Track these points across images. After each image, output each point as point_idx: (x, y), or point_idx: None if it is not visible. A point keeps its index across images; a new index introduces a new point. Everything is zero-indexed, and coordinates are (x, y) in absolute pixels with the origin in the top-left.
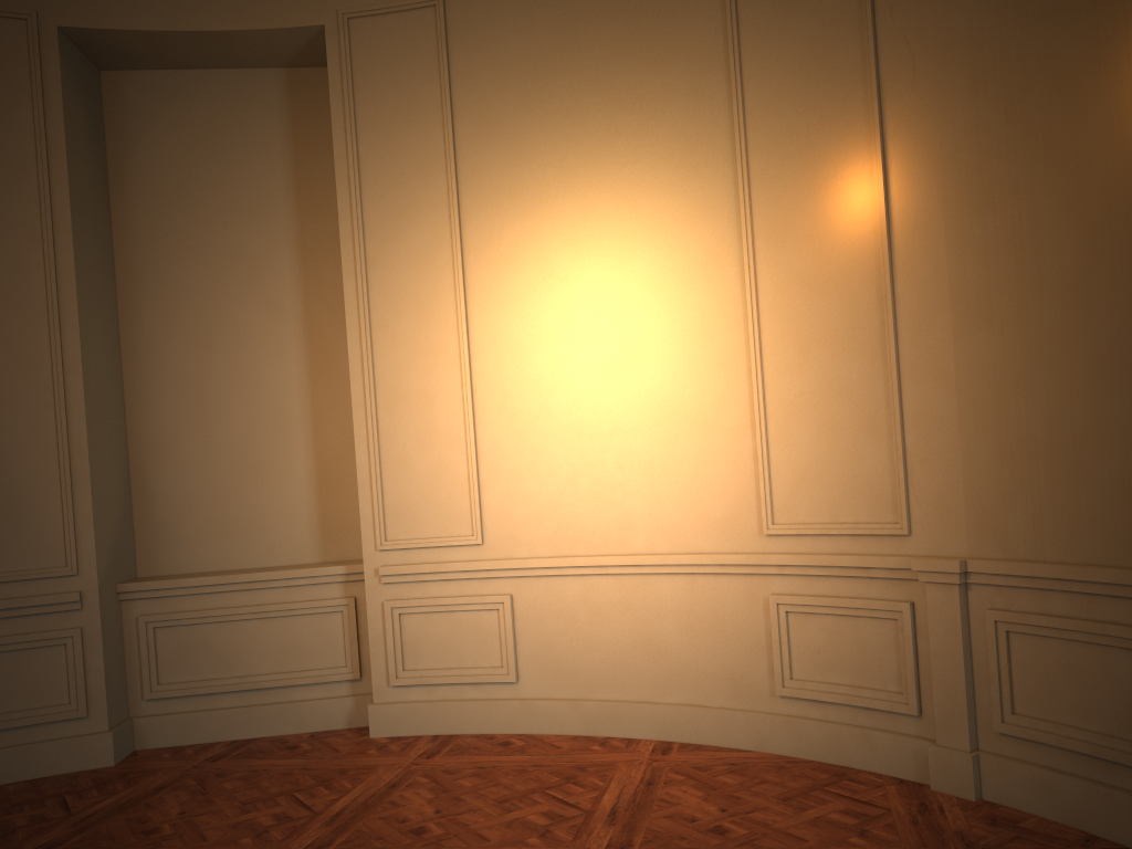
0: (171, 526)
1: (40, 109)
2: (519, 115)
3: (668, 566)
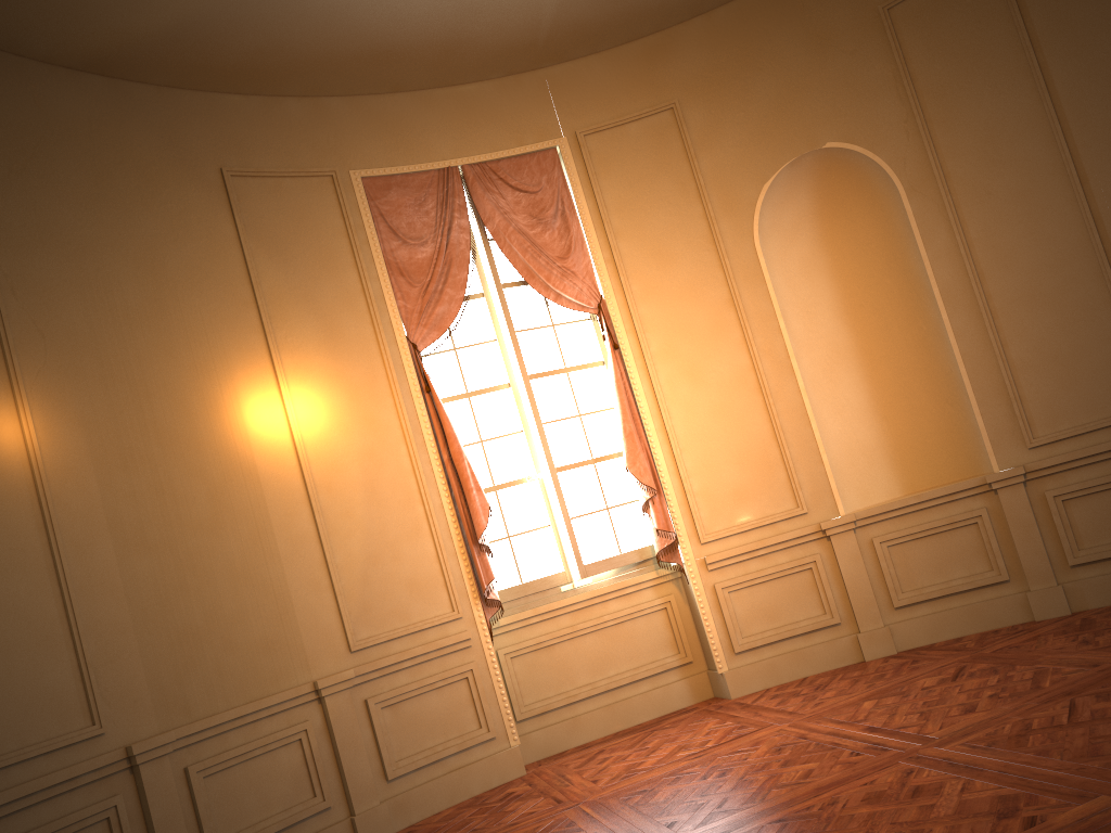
0: None
1: None
2: None
3: None
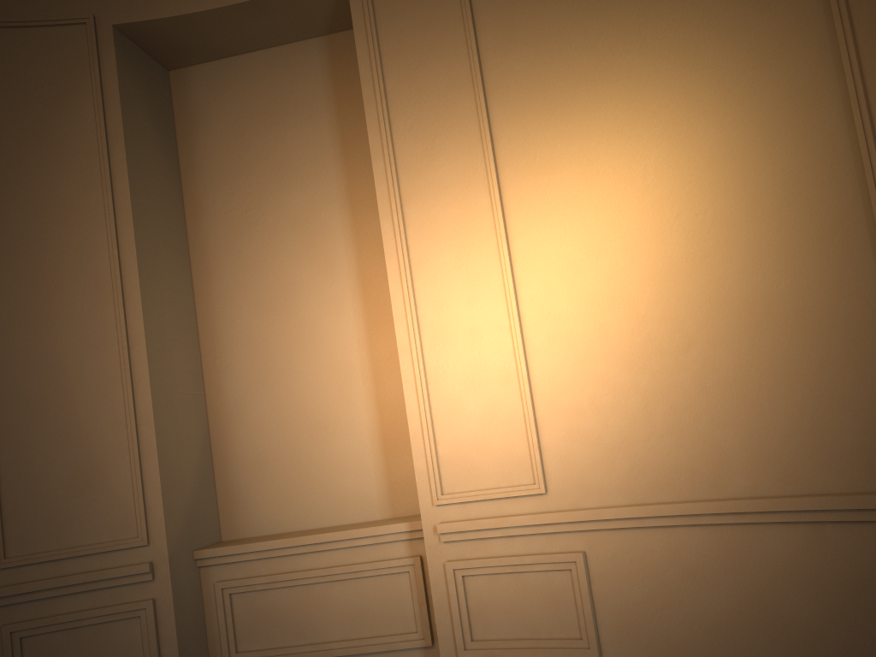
0: (249, 489)
1: (99, 102)
2: (544, 6)
3: (781, 513)
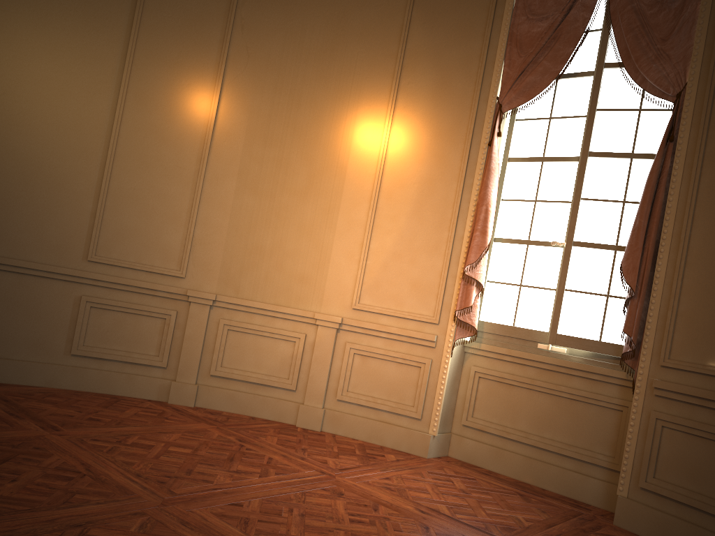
0: None
1: None
2: None
3: (5, 265)
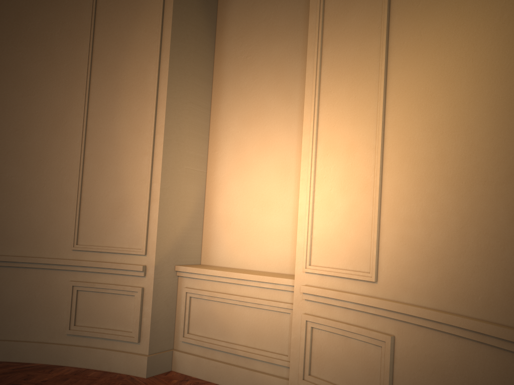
0: (219, 236)
1: None
2: None
3: None
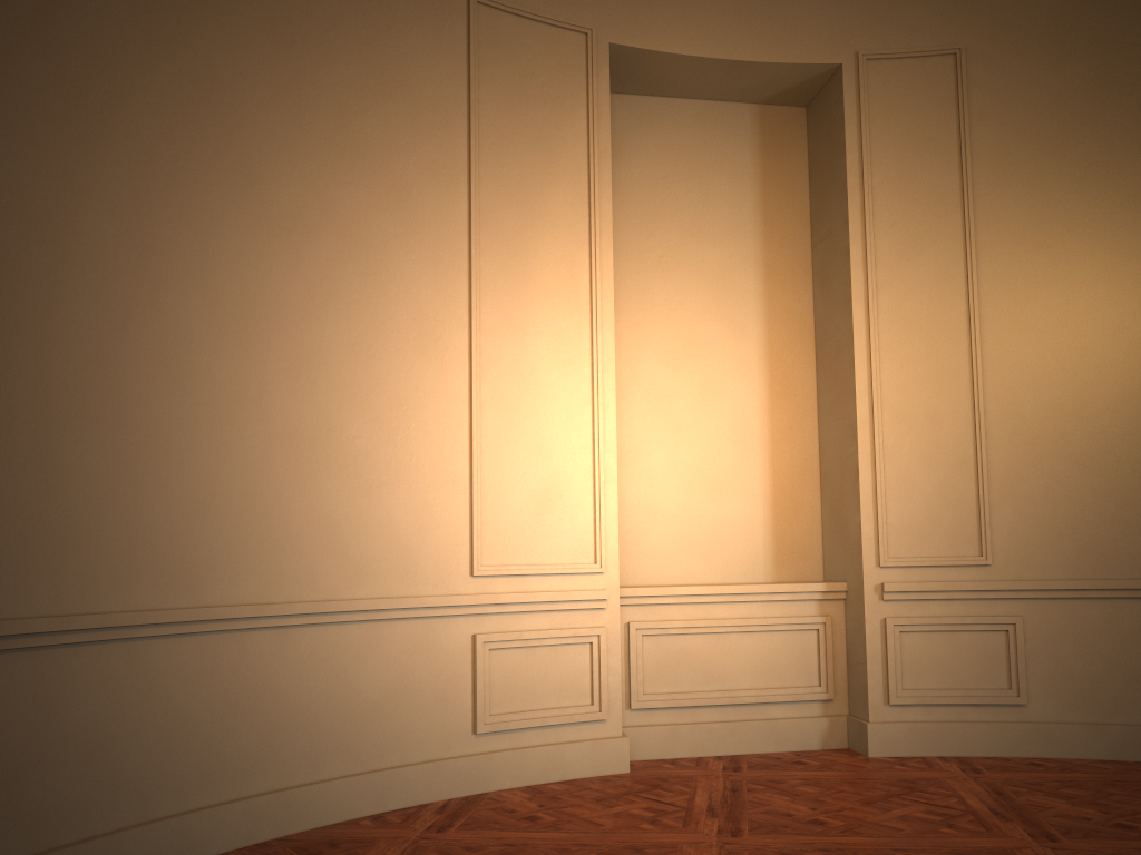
0: (636, 537)
1: (594, 118)
2: (1041, 158)
3: None
